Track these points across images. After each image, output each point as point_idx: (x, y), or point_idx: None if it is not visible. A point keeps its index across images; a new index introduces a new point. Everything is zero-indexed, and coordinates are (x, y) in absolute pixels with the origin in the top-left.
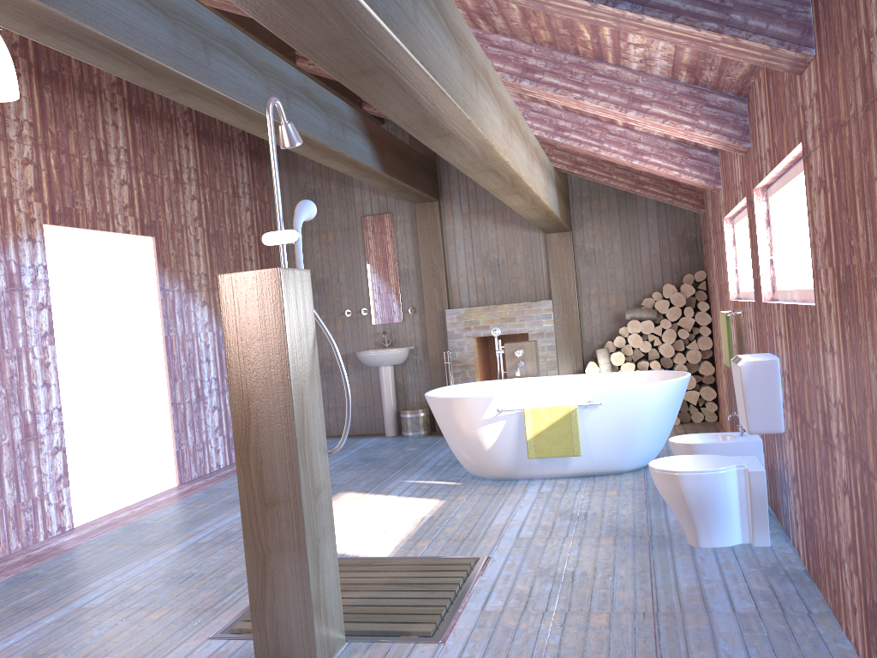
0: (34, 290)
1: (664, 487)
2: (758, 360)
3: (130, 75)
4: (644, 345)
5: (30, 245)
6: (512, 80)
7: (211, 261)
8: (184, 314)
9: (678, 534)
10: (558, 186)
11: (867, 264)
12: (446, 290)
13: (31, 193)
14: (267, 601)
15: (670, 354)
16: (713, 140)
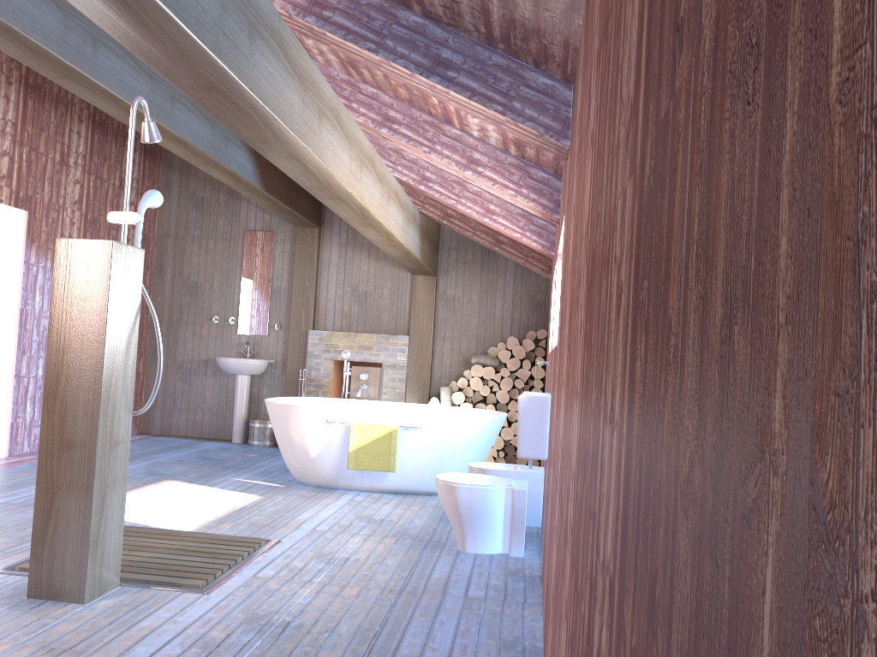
0: None
1: (443, 496)
2: (534, 395)
3: (15, 53)
4: (484, 389)
5: None
6: (373, 125)
7: None
8: (45, 290)
9: (453, 541)
10: (424, 231)
11: (565, 306)
12: (313, 311)
13: None
14: (48, 535)
15: (505, 400)
16: (532, 208)
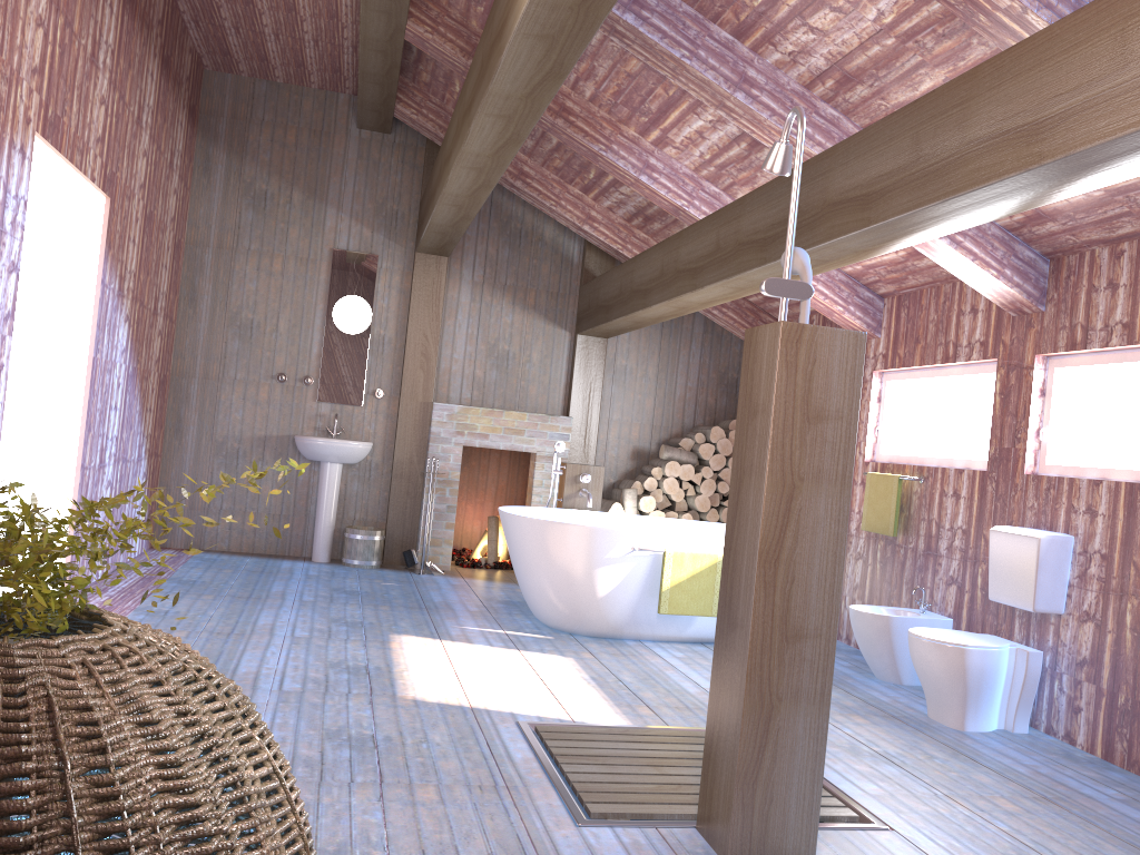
0: (11, 237)
1: (942, 661)
2: (1056, 534)
3: None
4: (677, 493)
5: (20, 161)
6: None
7: (141, 257)
8: (111, 328)
9: (919, 715)
10: None
11: None
12: (435, 376)
13: (34, 75)
14: (763, 770)
15: (705, 508)
16: (1006, 294)
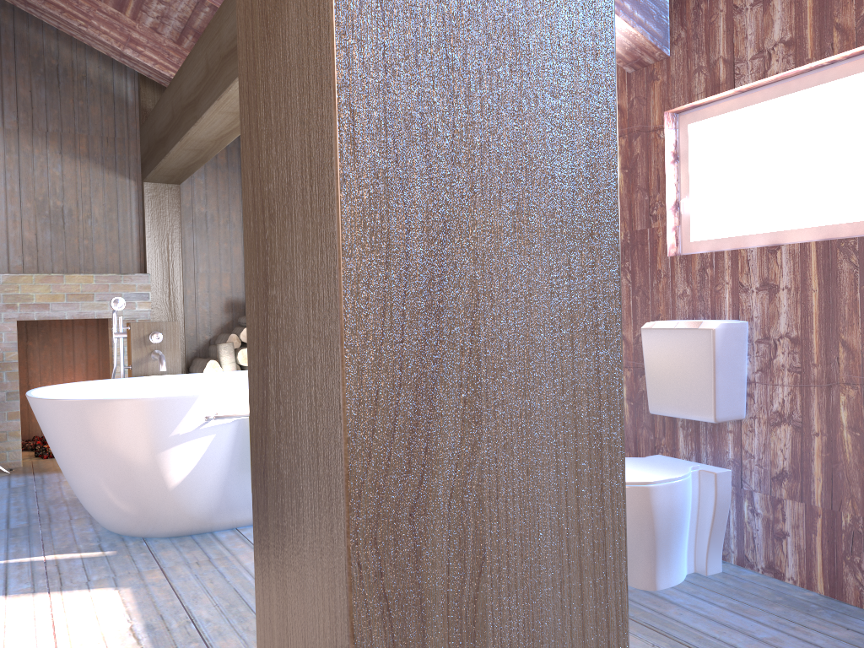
0: None
1: None
2: (730, 322)
3: None
4: None
5: None
6: None
7: None
8: None
9: None
10: None
11: None
12: None
13: None
14: None
15: None
16: (626, 38)
